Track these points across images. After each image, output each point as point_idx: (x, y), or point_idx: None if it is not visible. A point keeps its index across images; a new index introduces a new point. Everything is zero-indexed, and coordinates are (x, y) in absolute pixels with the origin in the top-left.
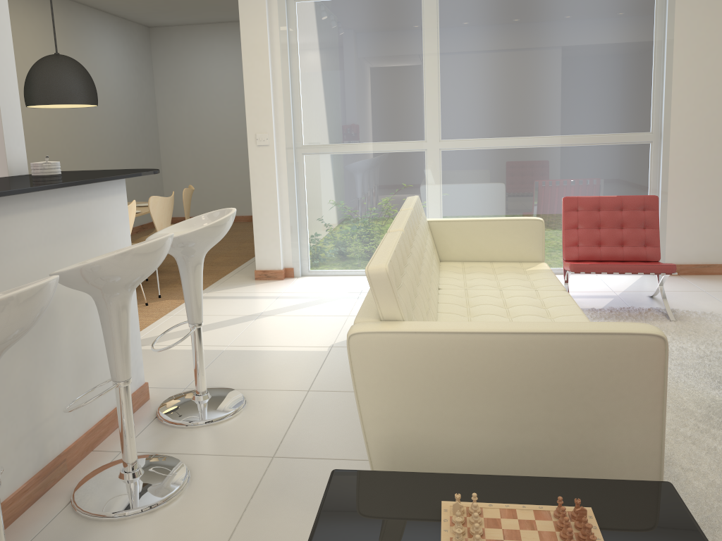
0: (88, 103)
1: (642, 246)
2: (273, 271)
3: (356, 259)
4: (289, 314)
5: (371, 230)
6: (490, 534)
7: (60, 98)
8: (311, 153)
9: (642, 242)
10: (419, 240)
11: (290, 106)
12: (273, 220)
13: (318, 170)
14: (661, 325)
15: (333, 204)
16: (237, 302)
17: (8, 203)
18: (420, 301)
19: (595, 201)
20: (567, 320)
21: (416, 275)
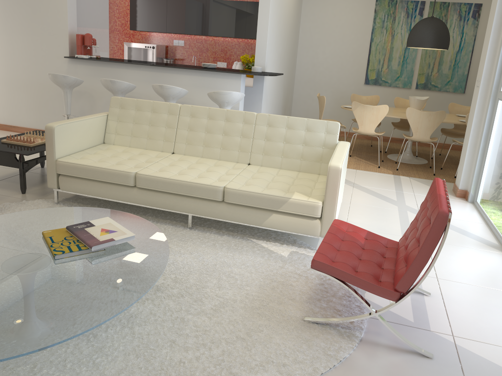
0: (424, 47)
1: (404, 263)
2: (456, 188)
3: (489, 205)
4: (354, 190)
5: (499, 183)
6: (39, 139)
7: (409, 43)
8: (500, 99)
9: (406, 259)
10: (233, 126)
11: (499, 54)
12: (466, 148)
13: (499, 116)
14: (292, 305)
15: (495, 149)
16: (385, 182)
17: (179, 71)
18: (155, 129)
19: (431, 191)
20: (163, 173)
21: (170, 123)
